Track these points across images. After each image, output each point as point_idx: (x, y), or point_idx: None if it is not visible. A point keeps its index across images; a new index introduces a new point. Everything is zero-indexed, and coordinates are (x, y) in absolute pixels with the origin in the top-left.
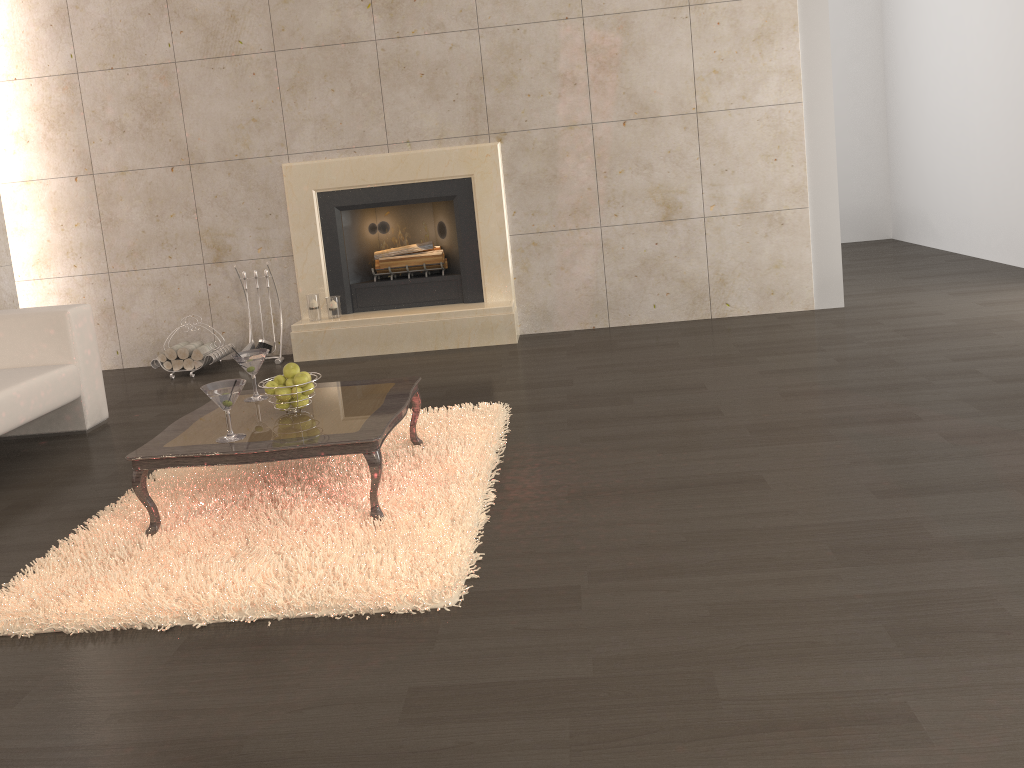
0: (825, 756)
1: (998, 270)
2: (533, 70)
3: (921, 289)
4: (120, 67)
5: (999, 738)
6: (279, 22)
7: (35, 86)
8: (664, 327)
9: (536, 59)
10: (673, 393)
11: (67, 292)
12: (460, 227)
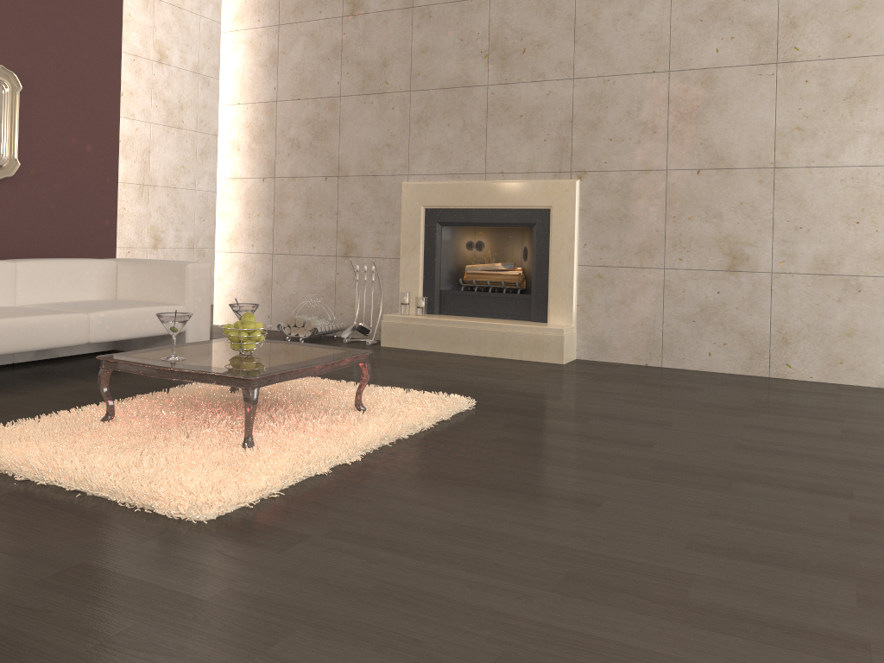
0: None
1: None
2: (617, 117)
3: None
4: (304, 98)
5: None
6: (416, 68)
7: (249, 109)
8: (711, 375)
9: (621, 107)
10: (633, 423)
11: (244, 264)
12: (535, 252)
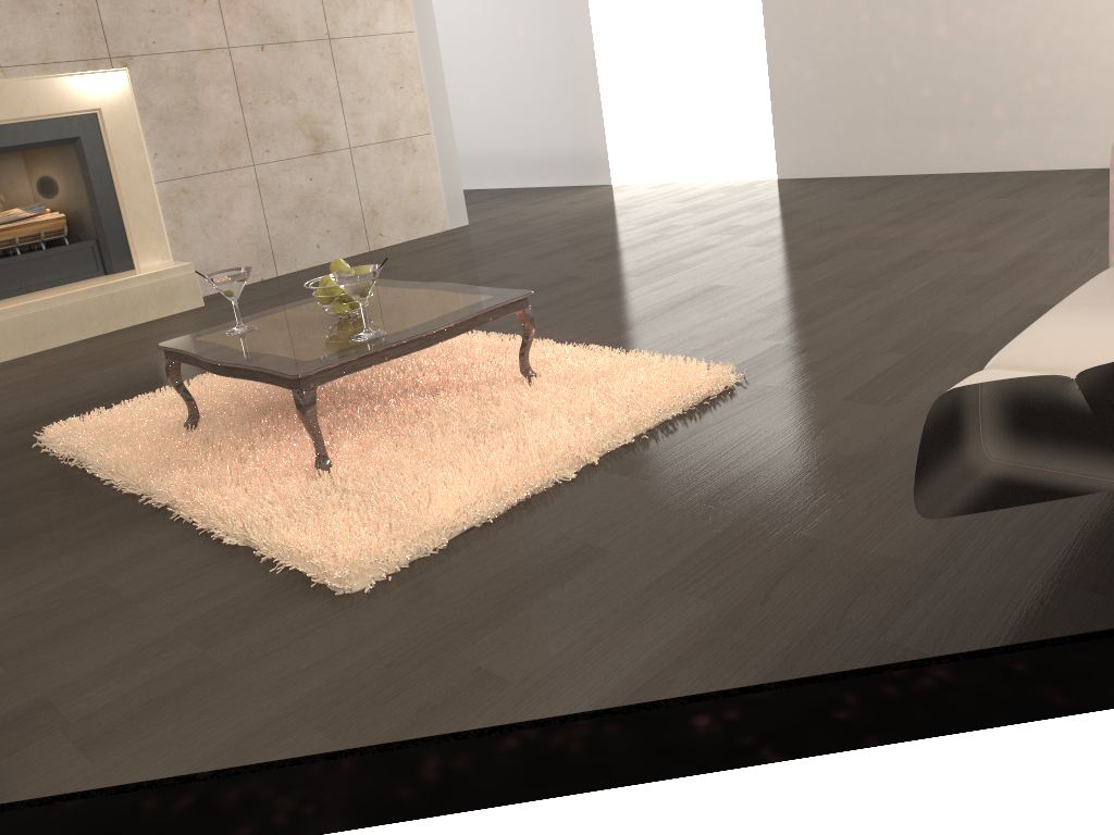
0: None
1: (521, 191)
2: None
3: (497, 207)
4: None
5: None
6: None
7: None
8: None
9: None
10: (501, 281)
11: None
12: (90, 178)
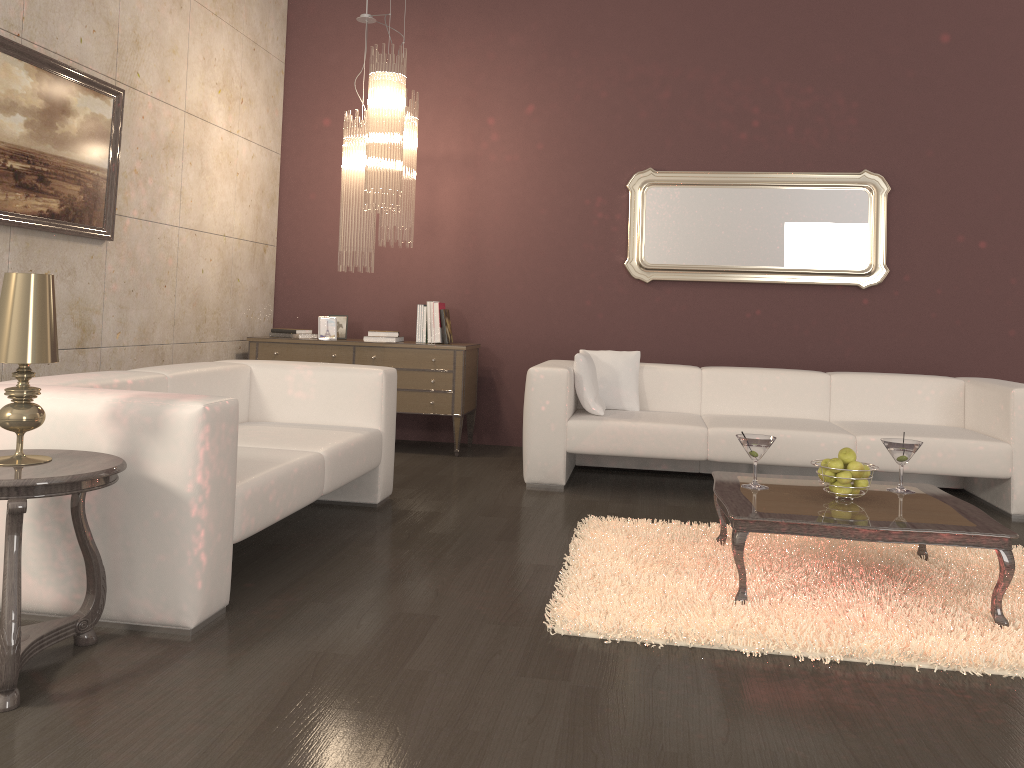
0: (218, 729)
1: None
2: None
3: None
4: None
5: None
6: None
7: None
8: None
9: None
10: None
11: None
12: None
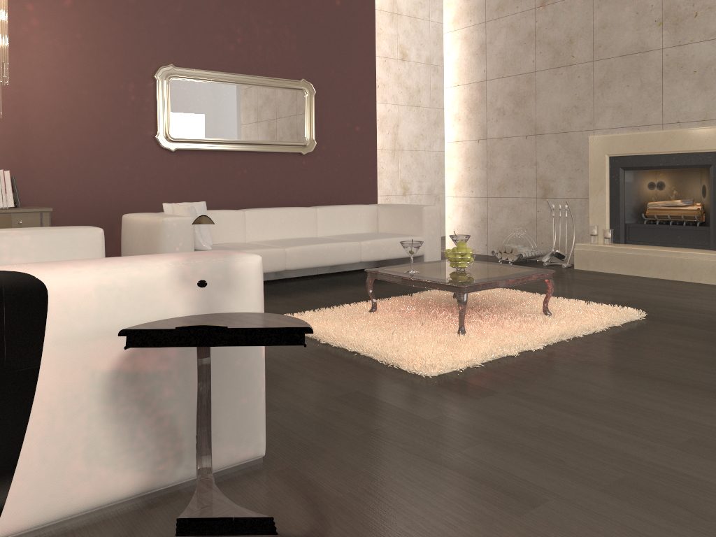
0: (455, 489)
1: None
2: None
3: None
4: (506, 76)
5: (561, 536)
6: (598, 41)
7: (466, 89)
8: None
9: None
10: None
11: (466, 206)
12: (712, 189)
